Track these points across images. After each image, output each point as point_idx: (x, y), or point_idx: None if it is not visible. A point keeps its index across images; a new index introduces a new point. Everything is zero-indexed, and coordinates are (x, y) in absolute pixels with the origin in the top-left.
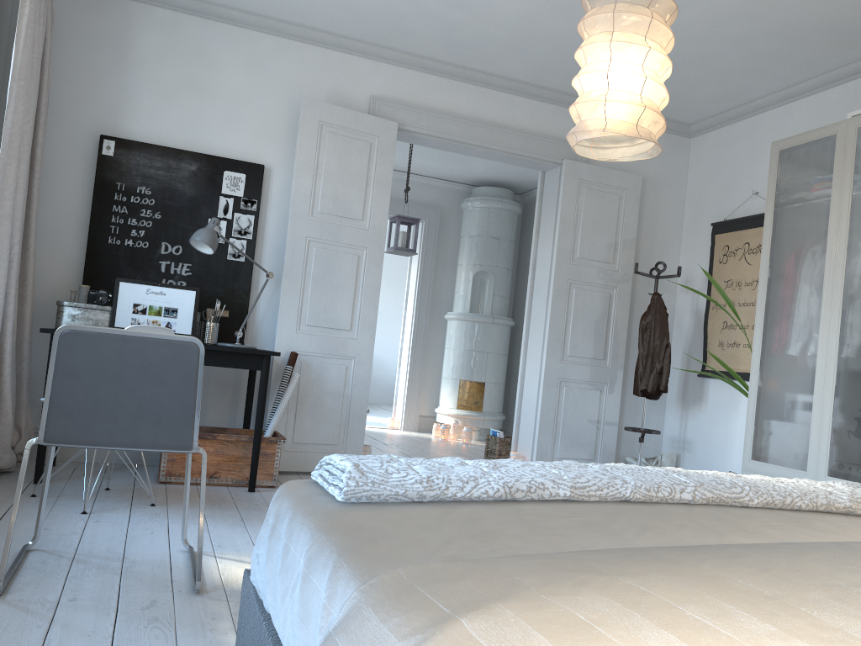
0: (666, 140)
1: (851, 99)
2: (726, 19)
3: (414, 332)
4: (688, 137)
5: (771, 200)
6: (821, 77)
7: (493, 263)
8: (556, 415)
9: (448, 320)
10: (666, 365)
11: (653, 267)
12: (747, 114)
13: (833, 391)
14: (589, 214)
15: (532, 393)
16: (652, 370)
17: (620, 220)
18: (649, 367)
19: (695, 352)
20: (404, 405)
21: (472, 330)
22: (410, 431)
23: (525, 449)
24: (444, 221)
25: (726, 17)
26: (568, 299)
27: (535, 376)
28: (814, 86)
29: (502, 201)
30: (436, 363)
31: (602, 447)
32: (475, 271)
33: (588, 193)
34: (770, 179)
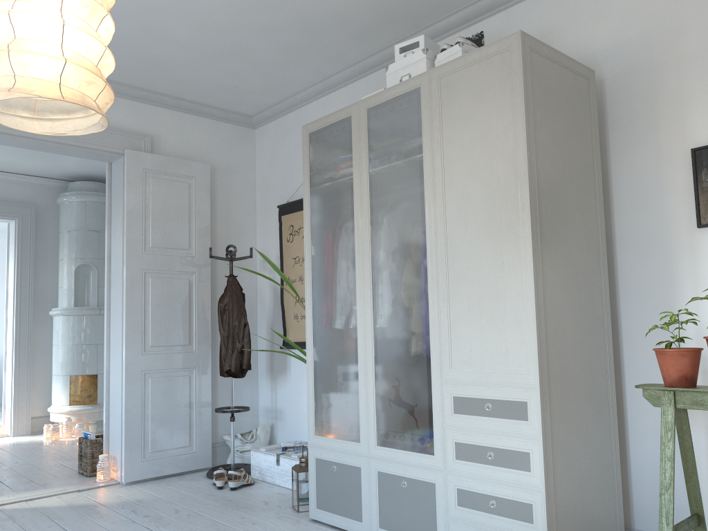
0: (231, 130)
1: (373, 90)
2: (247, 7)
3: (16, 333)
4: (252, 128)
5: (307, 181)
6: (348, 71)
7: (96, 256)
8: (143, 409)
9: (54, 317)
10: (246, 343)
11: (229, 250)
12: (296, 106)
13: (373, 361)
14: (159, 202)
15: (117, 389)
16: (233, 350)
17: (193, 207)
18: (231, 347)
19: (277, 326)
20: (12, 410)
21: (78, 324)
22: (22, 435)
23: (116, 449)
24: (41, 217)
25: (245, 4)
26: (145, 289)
27: (118, 371)
28: (343, 78)
29: (98, 195)
30: (47, 361)
31: (197, 431)
32: (77, 265)
33: (155, 182)
34: (304, 161)
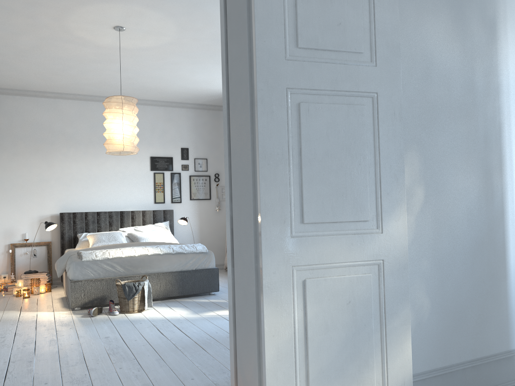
0: None
1: None
2: None
3: None
4: None
5: None
6: None
7: None
8: None
9: None
10: None
11: None
12: None
13: None
14: None
15: None
16: None
17: None
18: None
19: None
20: None
21: None
22: None
23: None
24: None
25: None
26: None
27: None
28: None
29: None
30: None
31: None
32: None
33: None
34: None
